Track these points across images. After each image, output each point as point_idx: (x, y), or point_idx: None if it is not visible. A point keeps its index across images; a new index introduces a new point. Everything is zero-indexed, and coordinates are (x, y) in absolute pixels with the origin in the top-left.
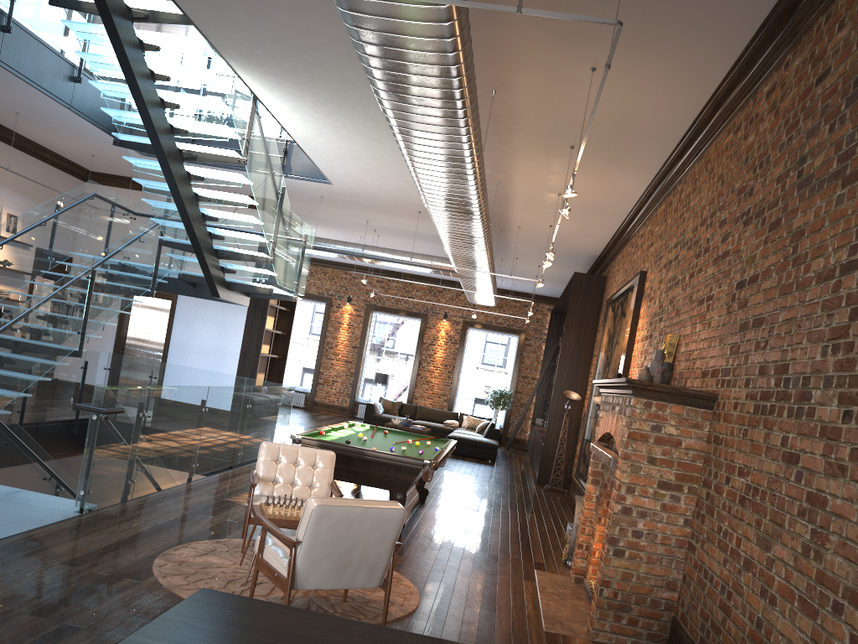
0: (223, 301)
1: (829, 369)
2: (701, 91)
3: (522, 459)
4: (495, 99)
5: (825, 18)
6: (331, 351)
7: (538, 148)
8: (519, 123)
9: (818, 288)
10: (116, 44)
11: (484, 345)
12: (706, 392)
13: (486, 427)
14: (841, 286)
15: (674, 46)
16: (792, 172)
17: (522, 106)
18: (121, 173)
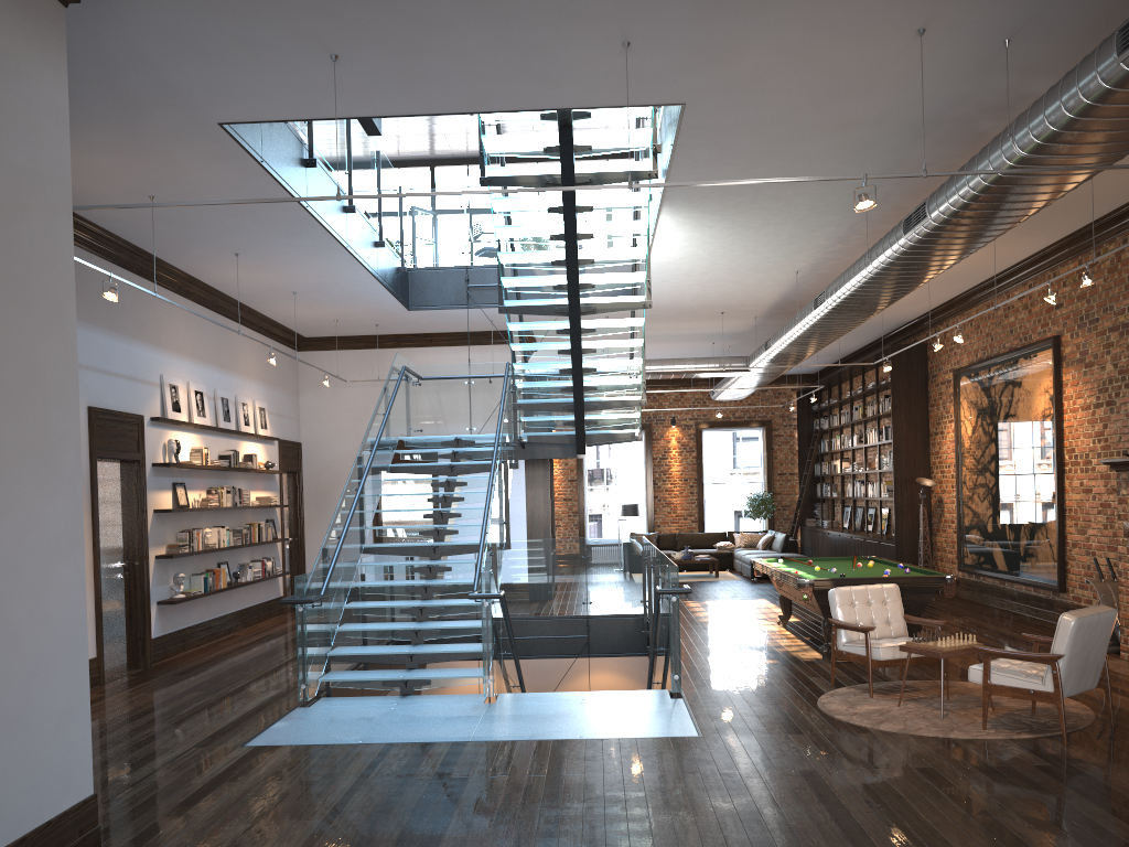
0: (559, 457)
1: None
2: None
3: None
4: None
5: None
6: None
7: None
8: None
9: None
10: (568, 214)
11: None
12: None
13: (771, 541)
14: None
15: None
16: None
17: None
18: (348, 333)
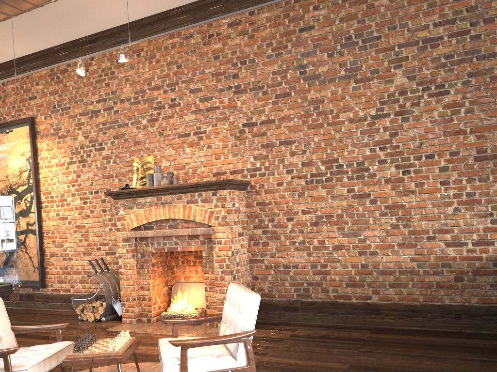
0: None
1: (380, 157)
2: (161, 8)
3: None
4: None
5: (294, 0)
6: None
7: None
8: None
9: (352, 125)
10: None
11: None
12: (248, 181)
13: None
14: (376, 124)
15: None
16: (291, 71)
17: None
18: None
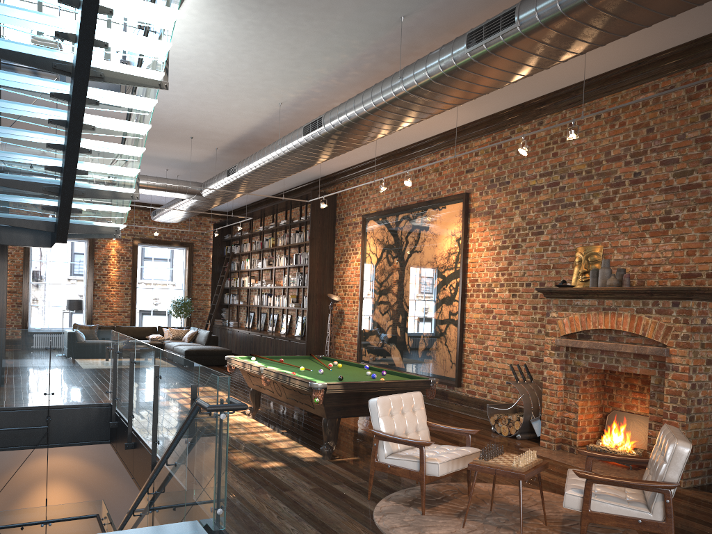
0: (30, 245)
1: None
2: (632, 58)
3: None
4: None
5: None
6: None
7: None
8: None
9: None
10: None
11: (73, 256)
12: None
13: (196, 335)
14: None
15: (672, 24)
16: None
17: None
18: None
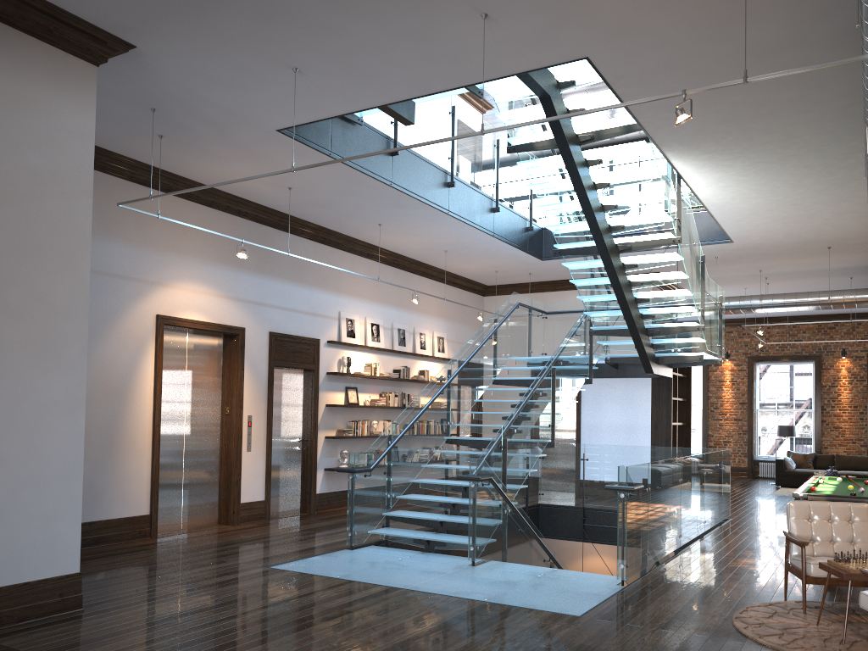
0: (646, 376)
1: None
2: None
3: None
4: None
5: None
6: (717, 412)
7: None
8: None
9: None
10: (570, 168)
11: None
12: None
13: None
14: None
15: None
16: None
17: None
18: (515, 281)
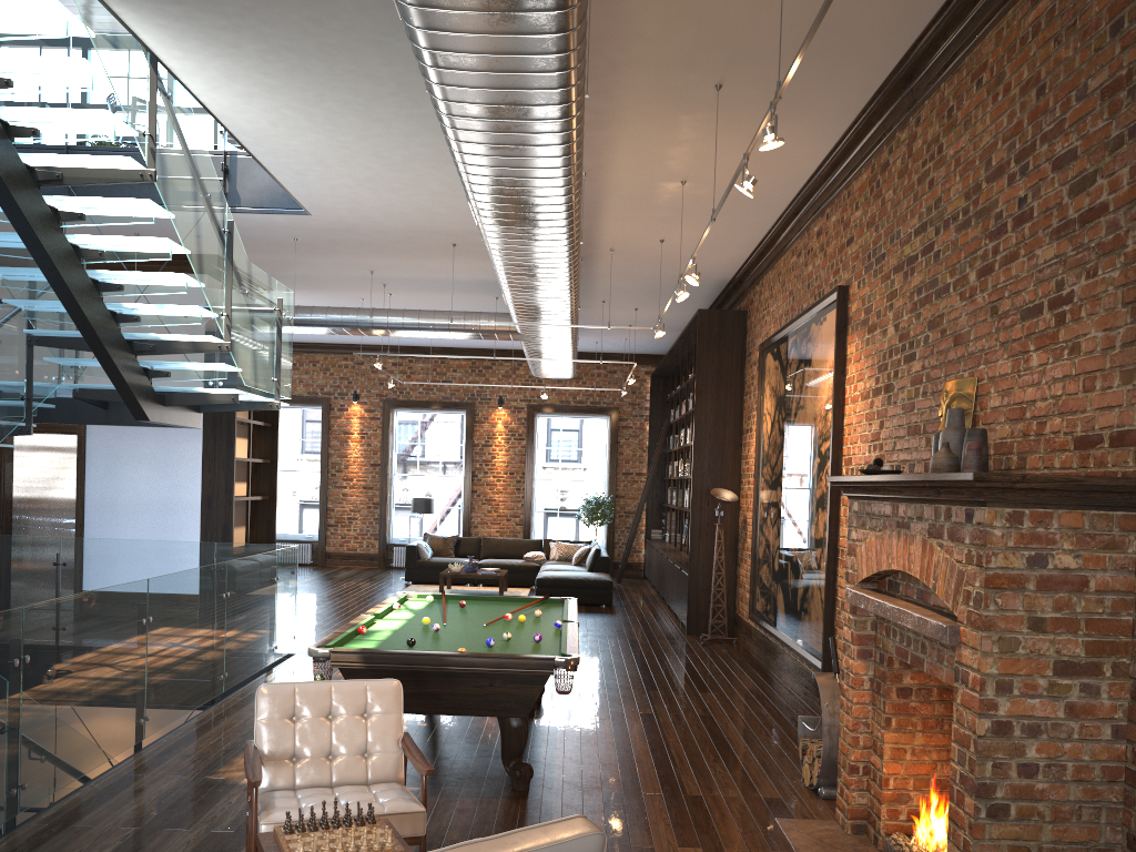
0: (157, 425)
1: None
2: None
3: (646, 594)
4: (592, 1)
5: None
6: (340, 476)
7: (658, 96)
8: (631, 49)
9: None
10: None
11: (549, 434)
12: (1131, 479)
13: (587, 555)
14: None
15: None
16: None
17: (640, 9)
18: None
